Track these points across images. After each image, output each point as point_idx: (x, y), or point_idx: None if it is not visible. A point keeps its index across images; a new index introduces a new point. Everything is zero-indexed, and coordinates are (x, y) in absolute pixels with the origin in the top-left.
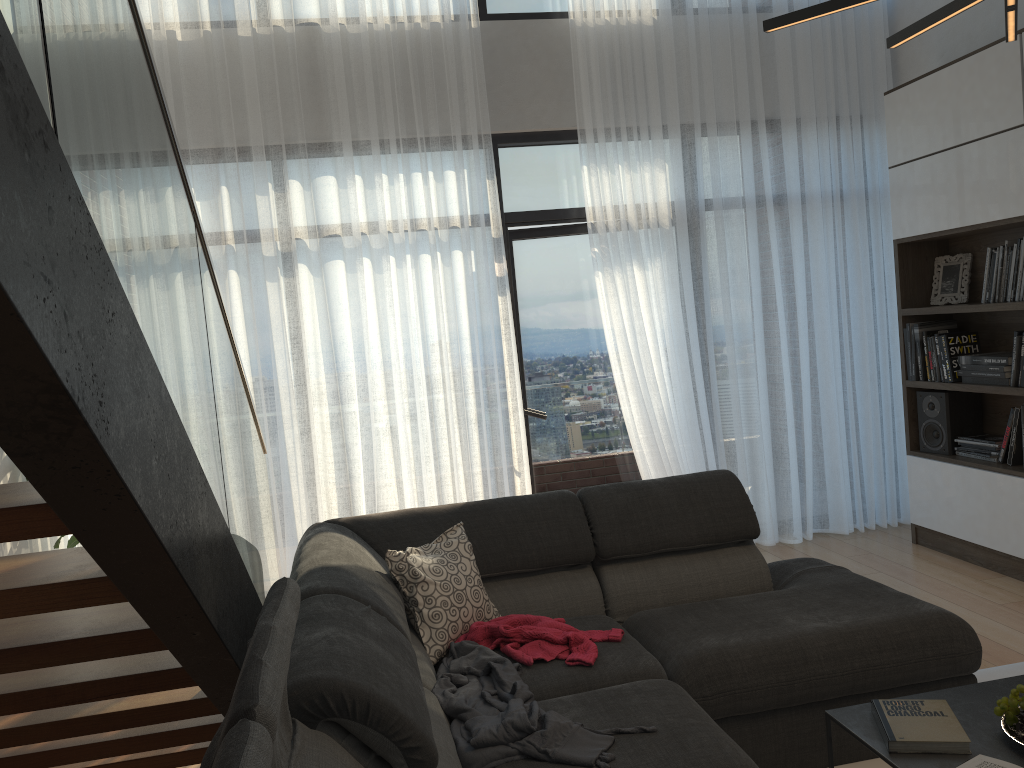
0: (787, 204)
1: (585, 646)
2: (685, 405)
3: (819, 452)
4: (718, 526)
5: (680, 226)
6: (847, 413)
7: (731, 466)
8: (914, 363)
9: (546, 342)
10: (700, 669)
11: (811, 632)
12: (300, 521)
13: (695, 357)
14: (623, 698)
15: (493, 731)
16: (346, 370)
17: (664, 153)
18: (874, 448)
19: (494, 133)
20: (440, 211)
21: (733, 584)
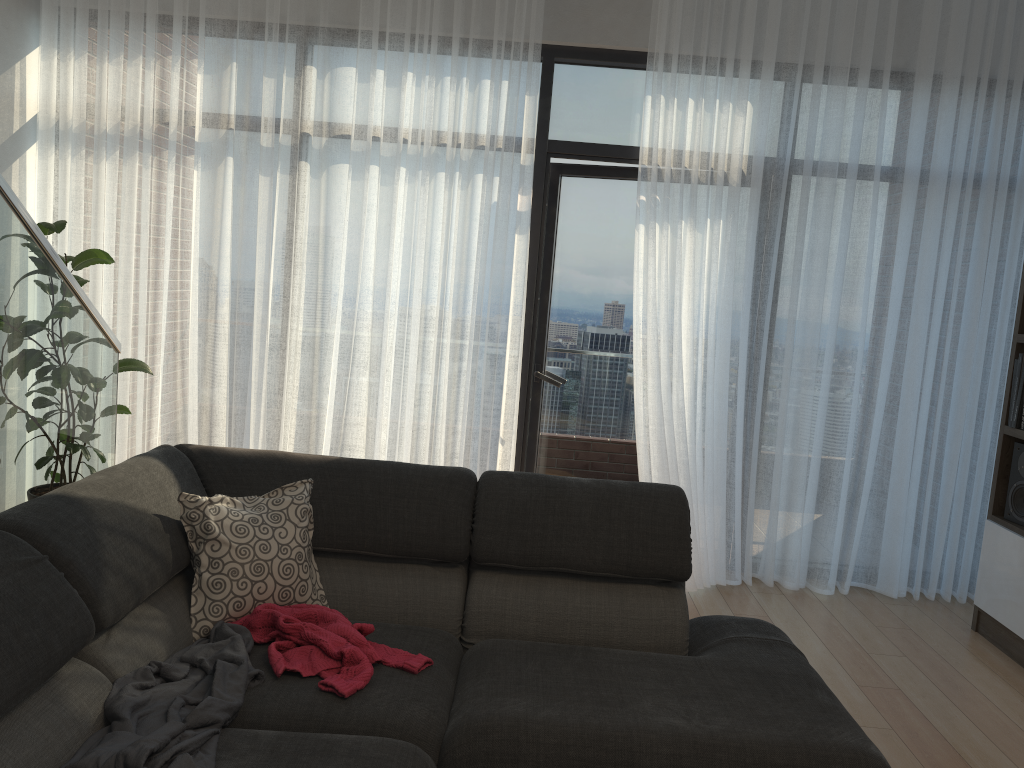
0: (900, 179)
1: (358, 670)
2: (716, 402)
3: (881, 492)
4: (634, 555)
5: (752, 185)
6: (928, 452)
7: (764, 485)
8: (1018, 405)
9: (579, 299)
10: (479, 741)
11: (656, 730)
12: (253, 443)
13: (740, 347)
14: (324, 758)
15: (101, 761)
16: (334, 289)
17: (748, 92)
18: (954, 502)
19: (553, 44)
20: (464, 124)
21: (633, 633)
